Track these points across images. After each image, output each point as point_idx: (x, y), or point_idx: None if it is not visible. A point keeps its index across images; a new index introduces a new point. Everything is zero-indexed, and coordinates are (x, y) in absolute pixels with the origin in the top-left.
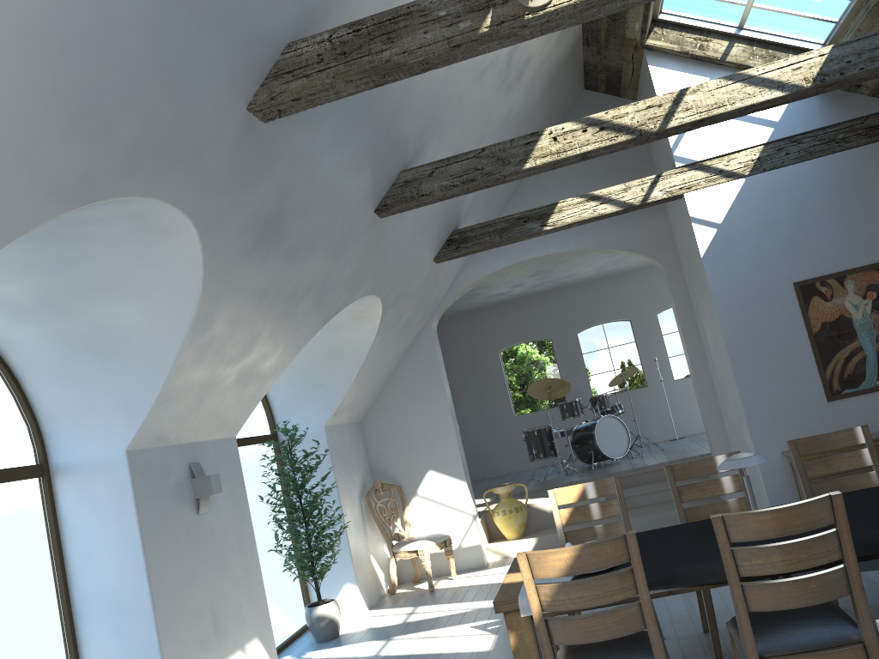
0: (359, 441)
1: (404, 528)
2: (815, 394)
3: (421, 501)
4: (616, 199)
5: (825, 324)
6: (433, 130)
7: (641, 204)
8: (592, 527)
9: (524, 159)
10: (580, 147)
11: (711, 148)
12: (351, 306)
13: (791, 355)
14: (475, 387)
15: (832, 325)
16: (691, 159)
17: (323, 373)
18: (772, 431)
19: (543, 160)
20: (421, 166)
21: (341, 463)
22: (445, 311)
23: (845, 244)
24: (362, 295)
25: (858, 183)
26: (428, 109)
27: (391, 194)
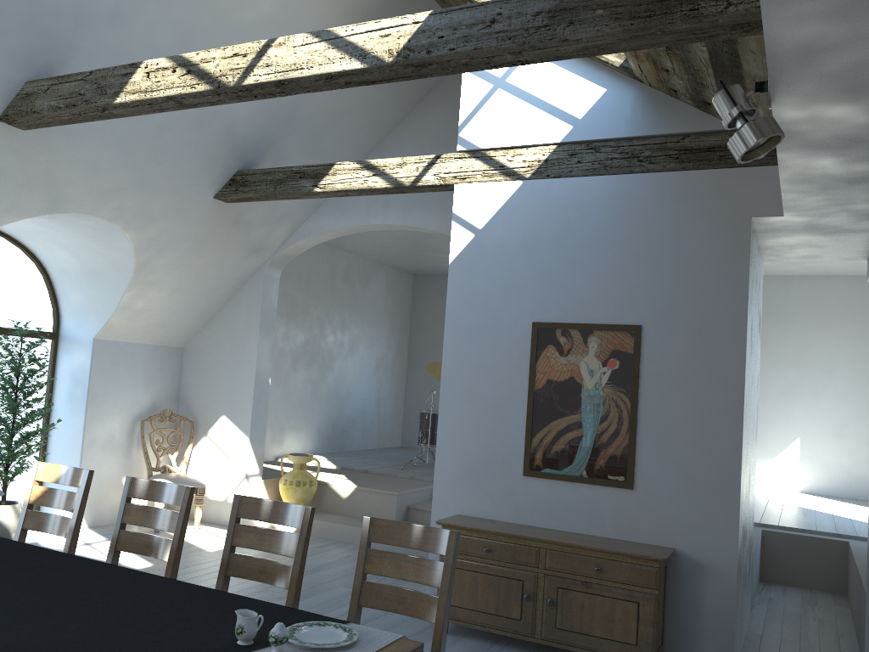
0: (166, 365)
1: (189, 464)
2: (513, 461)
3: (209, 443)
4: (389, 174)
5: (550, 383)
6: (72, 43)
7: (411, 186)
8: (54, 515)
9: (118, 92)
10: (166, 89)
11: (499, 135)
12: (86, 223)
13: (504, 407)
14: (438, 354)
15: (558, 386)
16: (475, 144)
17: (97, 286)
18: (457, 488)
19: (132, 97)
20: (42, 79)
21: (109, 380)
22: (420, 268)
23: (605, 291)
24: (58, 211)
25: (646, 218)
26: (36, 15)
27: (13, 104)
